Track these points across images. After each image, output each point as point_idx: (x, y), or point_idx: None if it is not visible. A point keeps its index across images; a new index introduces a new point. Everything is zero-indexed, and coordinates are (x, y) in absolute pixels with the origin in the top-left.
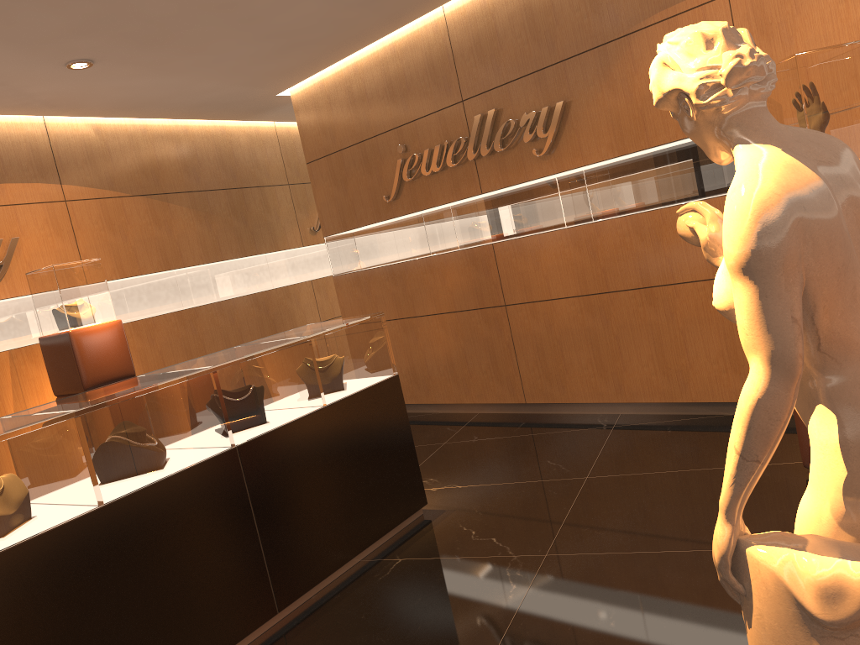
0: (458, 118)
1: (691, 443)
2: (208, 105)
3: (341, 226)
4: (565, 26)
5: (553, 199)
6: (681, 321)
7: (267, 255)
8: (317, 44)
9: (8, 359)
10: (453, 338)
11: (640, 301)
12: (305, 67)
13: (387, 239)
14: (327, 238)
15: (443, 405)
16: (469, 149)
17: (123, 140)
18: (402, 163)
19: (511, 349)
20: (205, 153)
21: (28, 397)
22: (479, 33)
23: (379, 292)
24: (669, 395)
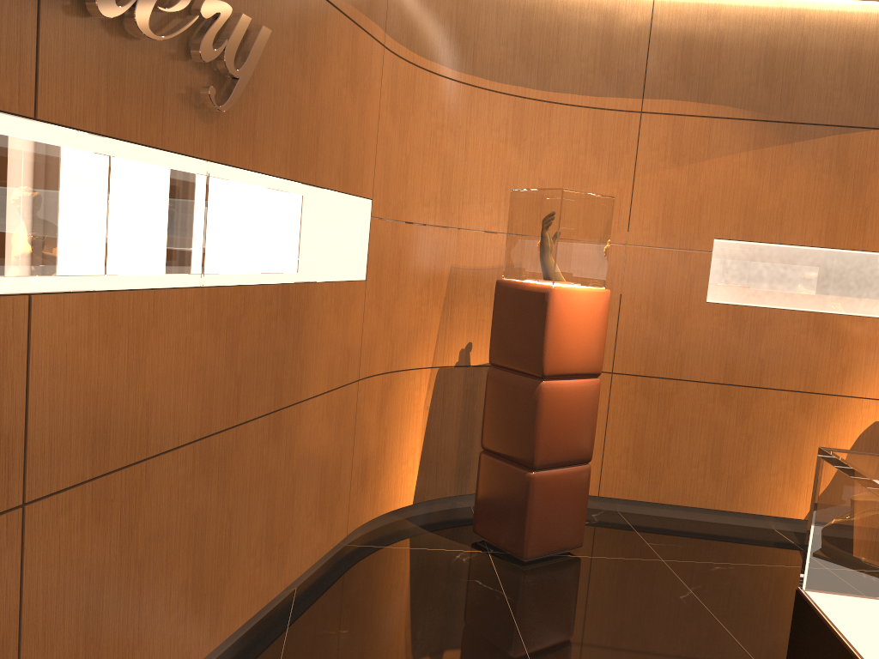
0: None
1: (412, 615)
2: None
3: None
4: None
5: (195, 214)
6: (296, 460)
7: None
8: None
9: None
10: None
11: (267, 435)
12: None
13: None
14: None
15: None
16: None
17: None
18: None
19: (10, 655)
20: None
21: None
22: None
23: None
24: (266, 593)
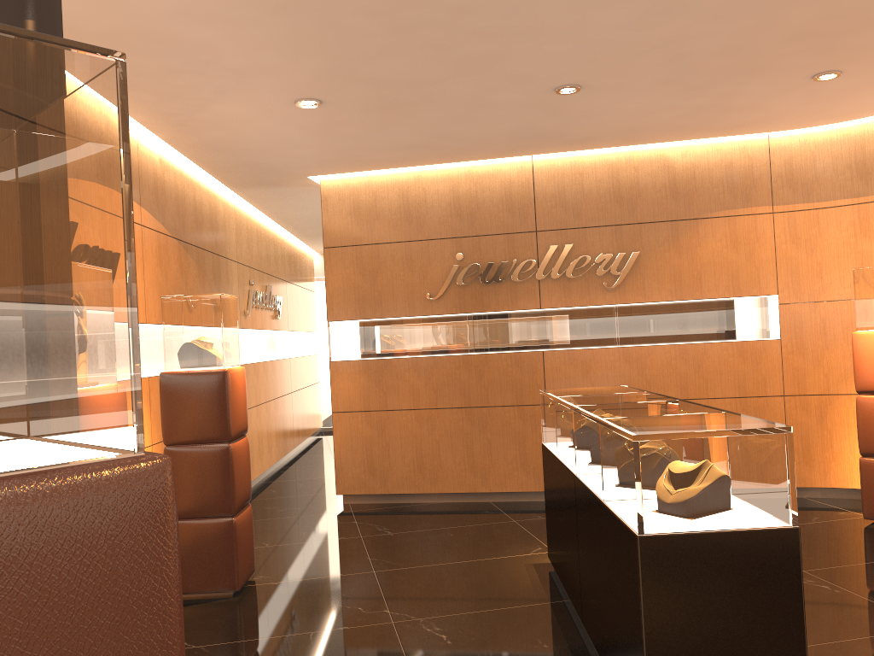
0: (528, 244)
1: None
2: (255, 167)
3: (357, 313)
4: (646, 200)
5: (611, 323)
6: None
7: None
8: (433, 151)
9: None
10: (479, 430)
11: None
12: (382, 163)
13: (417, 333)
14: (332, 323)
15: (447, 494)
16: (538, 271)
17: (171, 176)
18: (457, 269)
19: None
20: (205, 210)
21: None
22: (565, 184)
23: (393, 382)
24: None
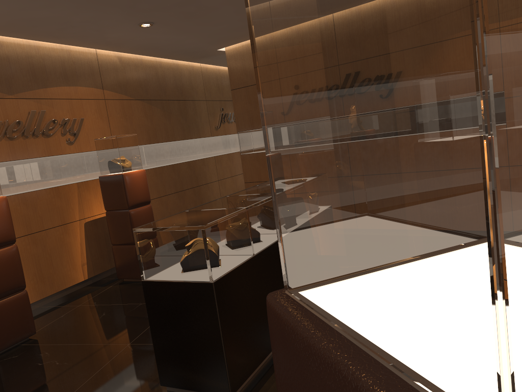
0: None
1: None
2: (180, 51)
3: (250, 126)
4: None
5: None
6: None
7: (195, 140)
8: None
9: (77, 188)
10: None
11: None
12: (245, 37)
13: None
14: (239, 133)
15: None
16: None
17: (132, 67)
18: None
19: None
20: (168, 78)
21: (85, 210)
22: None
23: None
24: None
